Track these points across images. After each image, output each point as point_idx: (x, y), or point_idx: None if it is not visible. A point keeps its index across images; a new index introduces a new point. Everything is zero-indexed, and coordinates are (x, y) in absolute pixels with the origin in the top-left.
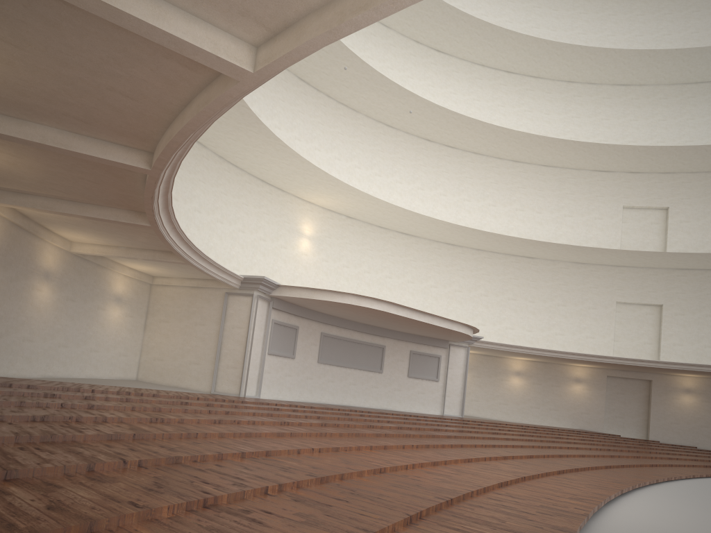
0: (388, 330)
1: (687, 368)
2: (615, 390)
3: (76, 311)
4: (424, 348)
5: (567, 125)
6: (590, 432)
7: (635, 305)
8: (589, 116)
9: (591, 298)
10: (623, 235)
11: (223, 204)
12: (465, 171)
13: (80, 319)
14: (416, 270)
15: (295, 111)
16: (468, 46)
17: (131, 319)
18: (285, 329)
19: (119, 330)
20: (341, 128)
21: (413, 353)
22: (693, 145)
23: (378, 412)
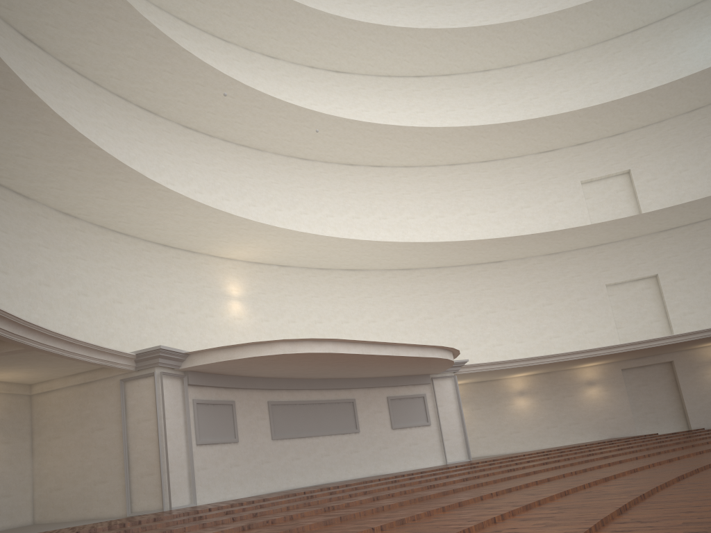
0: (353, 379)
1: (710, 335)
2: (635, 383)
3: None
4: (403, 390)
5: (496, 114)
6: (623, 439)
7: (627, 282)
8: (516, 99)
9: (577, 288)
10: (591, 212)
11: (118, 280)
12: (400, 187)
13: None
14: (375, 306)
15: (188, 162)
16: (367, 57)
17: (7, 446)
18: (216, 408)
19: None
20: (249, 172)
21: (391, 399)
22: (636, 93)
23: (360, 482)
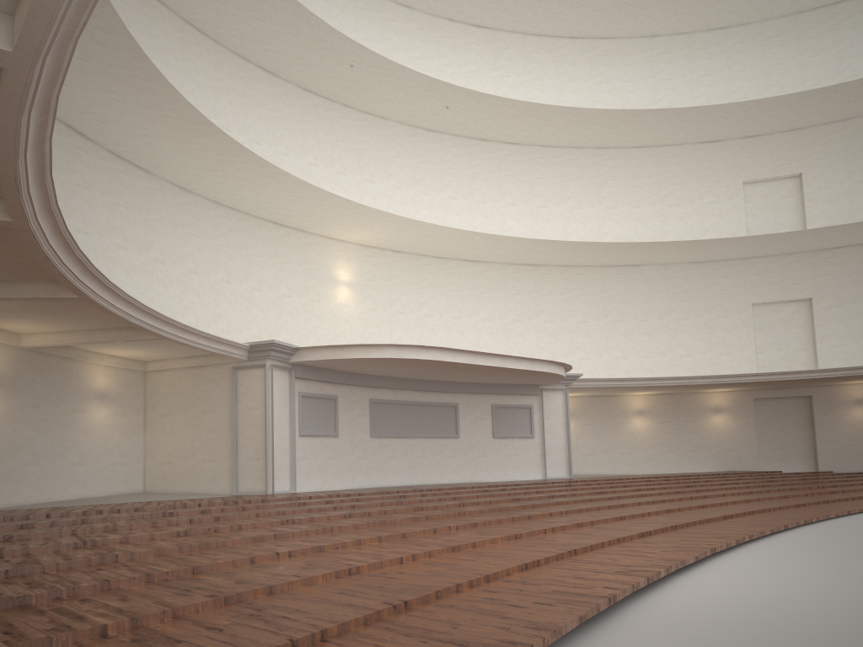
0: (458, 384)
1: (852, 374)
2: (767, 415)
3: (43, 419)
4: (509, 399)
5: (657, 91)
6: (741, 473)
7: (777, 303)
8: (683, 75)
9: (719, 304)
10: (749, 218)
11: (228, 259)
12: (536, 170)
13: (51, 428)
14: (492, 303)
15: (305, 130)
16: (514, 13)
17: (124, 418)
18: (319, 401)
19: (110, 434)
20: (369, 143)
21: (496, 407)
22: (819, 88)
23: (453, 488)
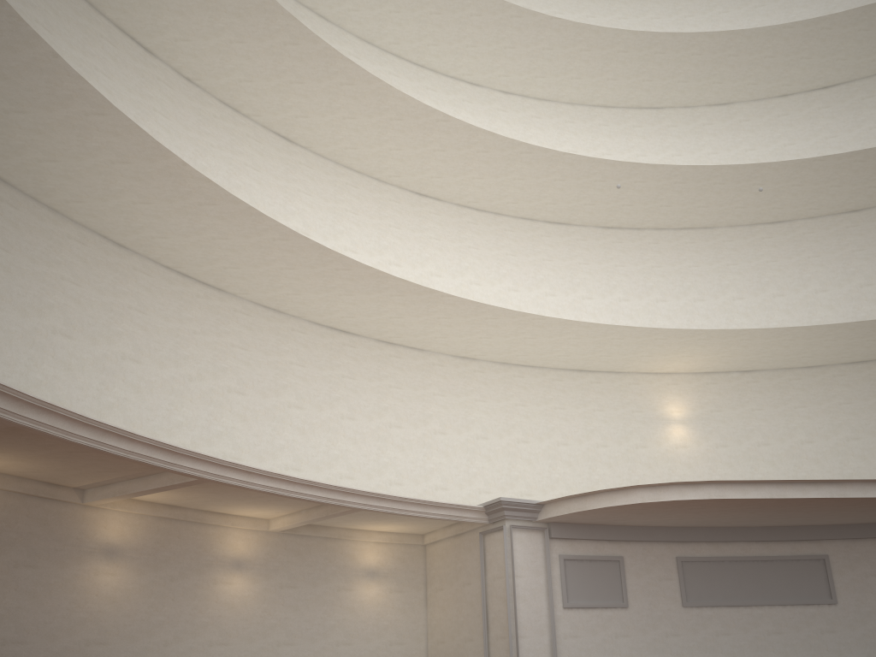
0: (823, 527)
1: None
2: None
3: (301, 599)
4: None
5: None
6: None
7: None
8: None
9: None
10: None
11: (523, 418)
12: None
13: (311, 607)
14: None
15: (609, 268)
16: (865, 53)
17: (400, 595)
18: (594, 564)
19: (383, 612)
20: (693, 259)
21: None
22: None
23: None
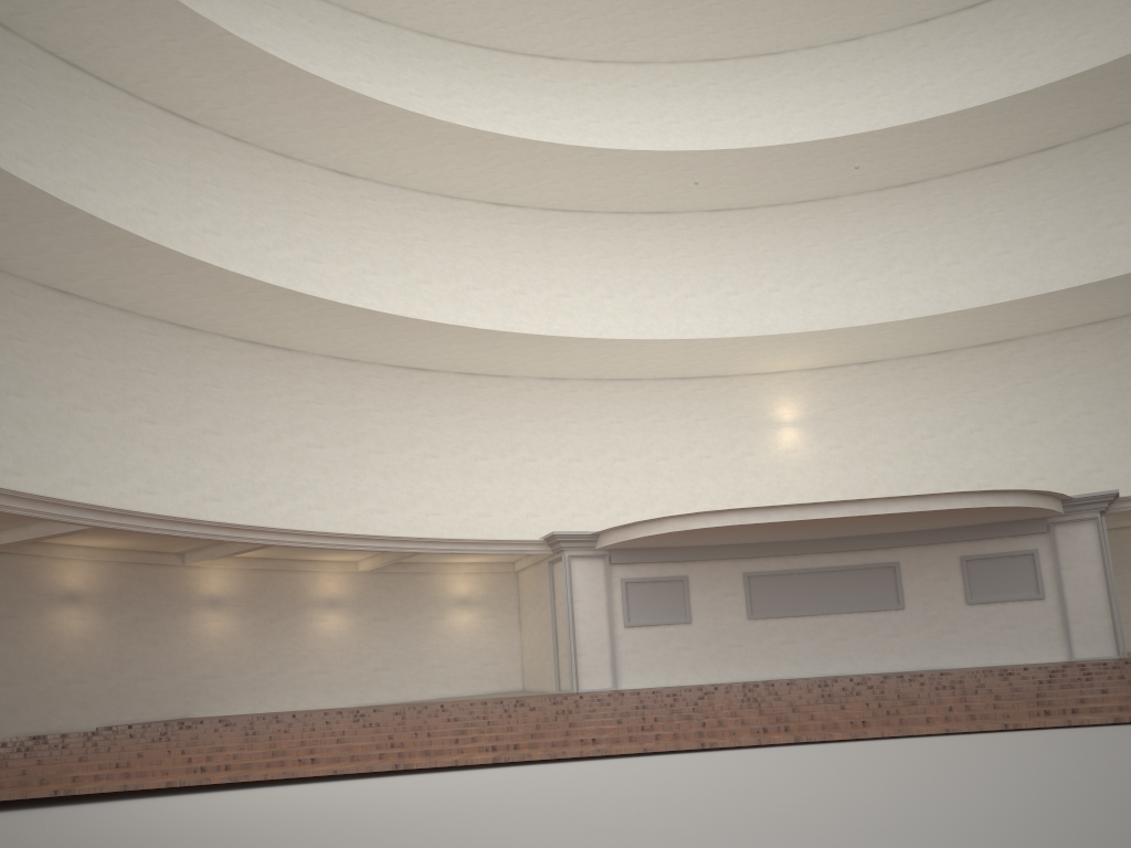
0: (894, 535)
1: None
2: None
3: (395, 629)
4: (993, 545)
5: None
6: None
7: None
8: None
9: None
10: None
11: (619, 435)
12: (1095, 173)
13: (405, 636)
14: (1036, 397)
15: (716, 258)
16: None
17: (493, 620)
18: (657, 585)
19: (477, 636)
20: (812, 237)
21: (969, 560)
22: None
23: (813, 681)
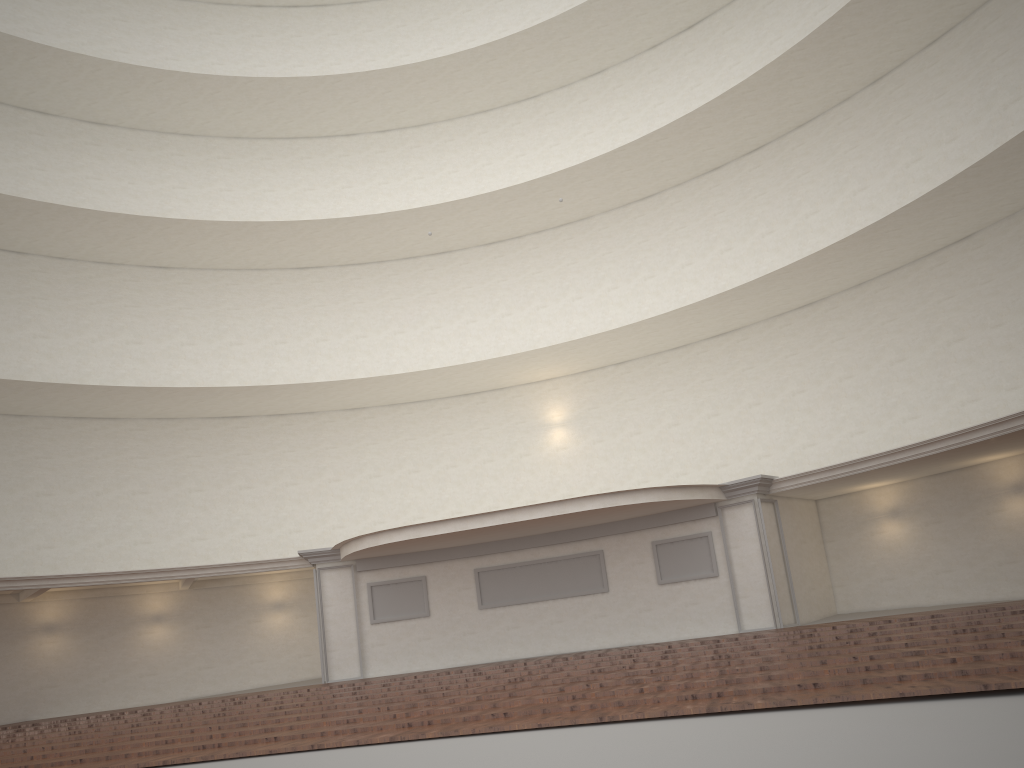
0: (597, 526)
1: None
2: None
3: (216, 634)
4: (677, 530)
5: None
6: None
7: None
8: None
9: None
10: None
11: (414, 450)
12: (793, 167)
13: (226, 639)
14: (759, 380)
15: (492, 285)
16: None
17: (306, 618)
18: (400, 586)
19: (291, 633)
20: (571, 256)
21: (658, 544)
22: None
23: (494, 666)
